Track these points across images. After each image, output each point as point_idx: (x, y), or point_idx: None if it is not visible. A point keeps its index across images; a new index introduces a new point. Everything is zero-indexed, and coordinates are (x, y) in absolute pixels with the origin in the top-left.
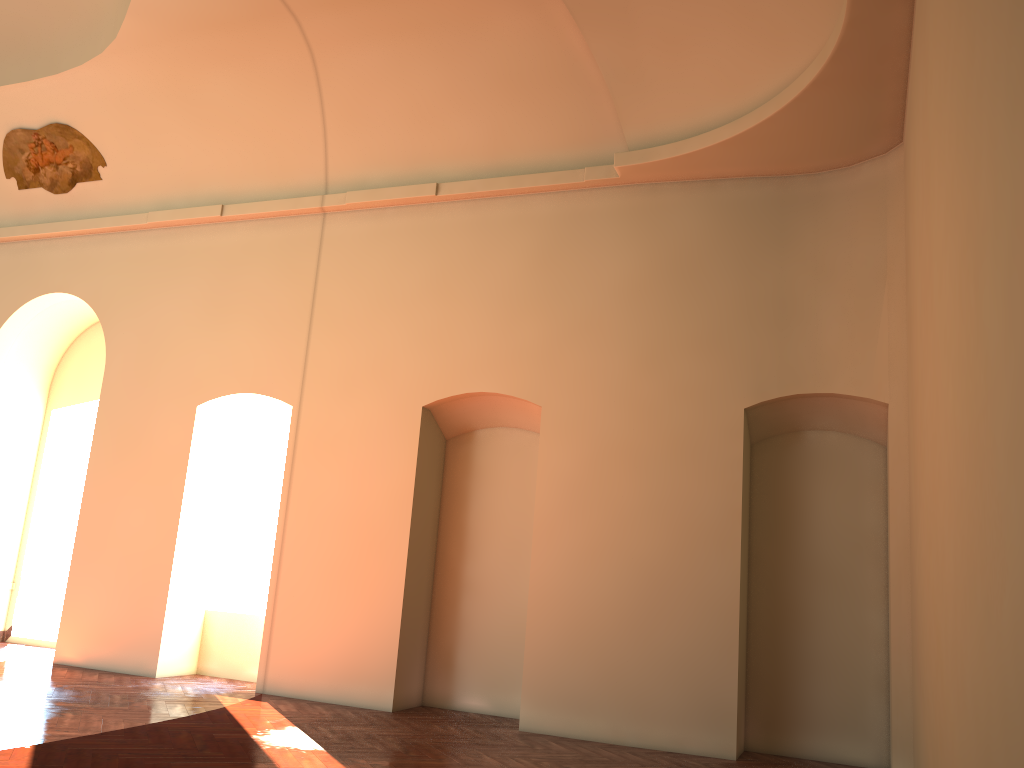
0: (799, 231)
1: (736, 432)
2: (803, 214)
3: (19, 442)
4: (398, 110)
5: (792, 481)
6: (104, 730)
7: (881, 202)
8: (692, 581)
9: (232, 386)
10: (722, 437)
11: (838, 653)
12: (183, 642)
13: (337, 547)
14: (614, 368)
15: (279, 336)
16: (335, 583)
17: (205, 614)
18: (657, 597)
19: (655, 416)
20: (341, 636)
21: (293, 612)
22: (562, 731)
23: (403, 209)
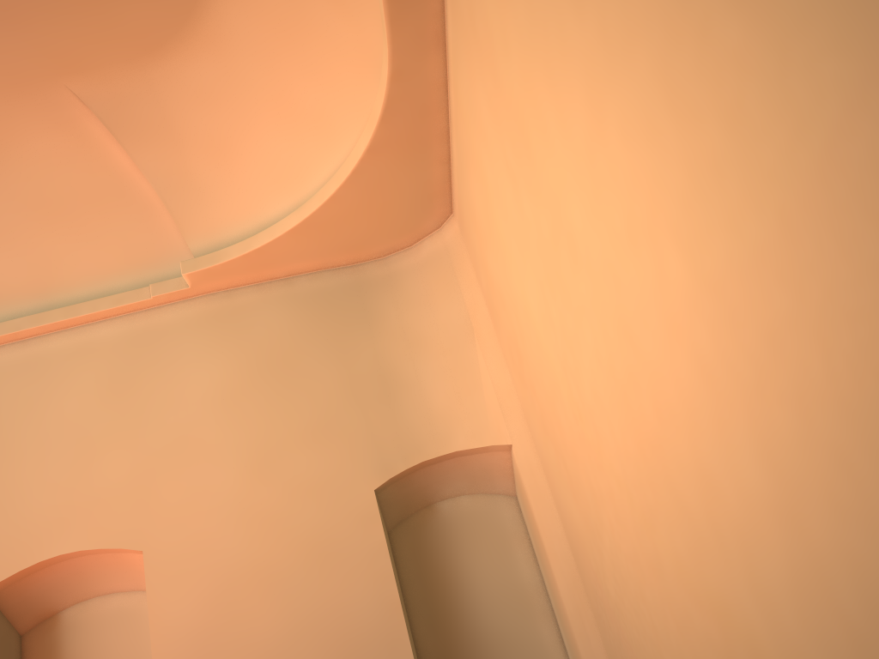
0: (382, 310)
1: (373, 517)
2: (381, 294)
3: None
4: None
5: (439, 558)
6: None
7: (449, 268)
8: None
9: None
10: (359, 526)
11: None
12: None
13: None
14: (223, 483)
15: None
16: None
17: None
18: None
19: (281, 524)
20: None
21: None
22: None
23: None
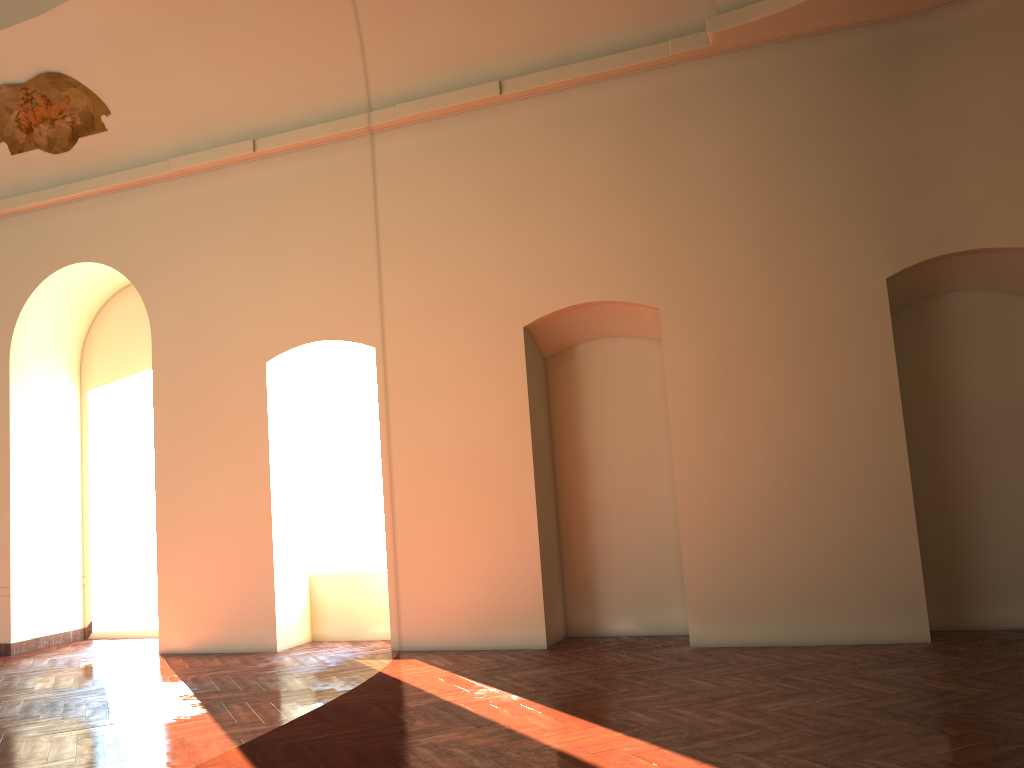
0: (919, 78)
1: (881, 305)
2: (921, 59)
3: (61, 430)
4: (444, 4)
5: (937, 349)
6: (290, 718)
7: (1015, 32)
8: (856, 467)
9: (302, 336)
10: (866, 312)
11: (1012, 518)
12: (295, 611)
13: (454, 489)
14: (734, 256)
15: (345, 274)
16: (459, 526)
17: (310, 579)
18: (820, 489)
19: (788, 300)
20: (476, 580)
21: (418, 563)
22: (738, 641)
23: (462, 116)
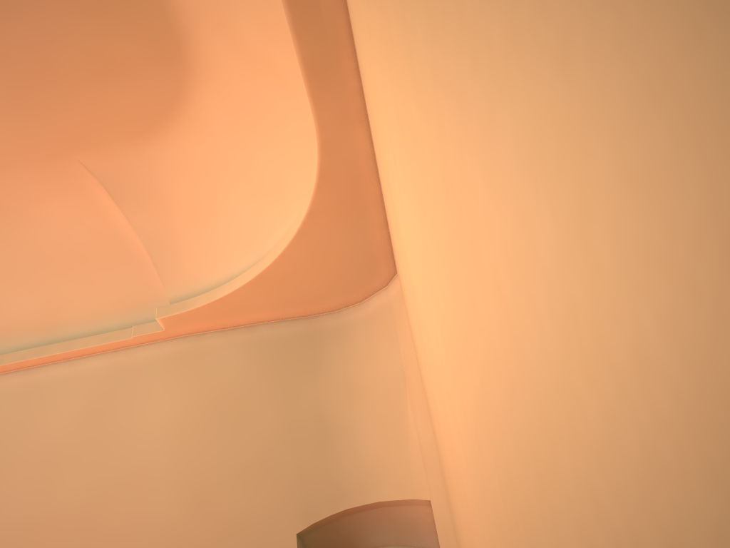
0: (329, 358)
1: None
2: (330, 344)
3: None
4: None
5: None
6: None
7: (390, 323)
8: None
9: None
10: None
11: None
12: None
13: None
14: (161, 514)
15: None
16: None
17: None
18: None
19: None
20: None
21: None
22: None
23: None
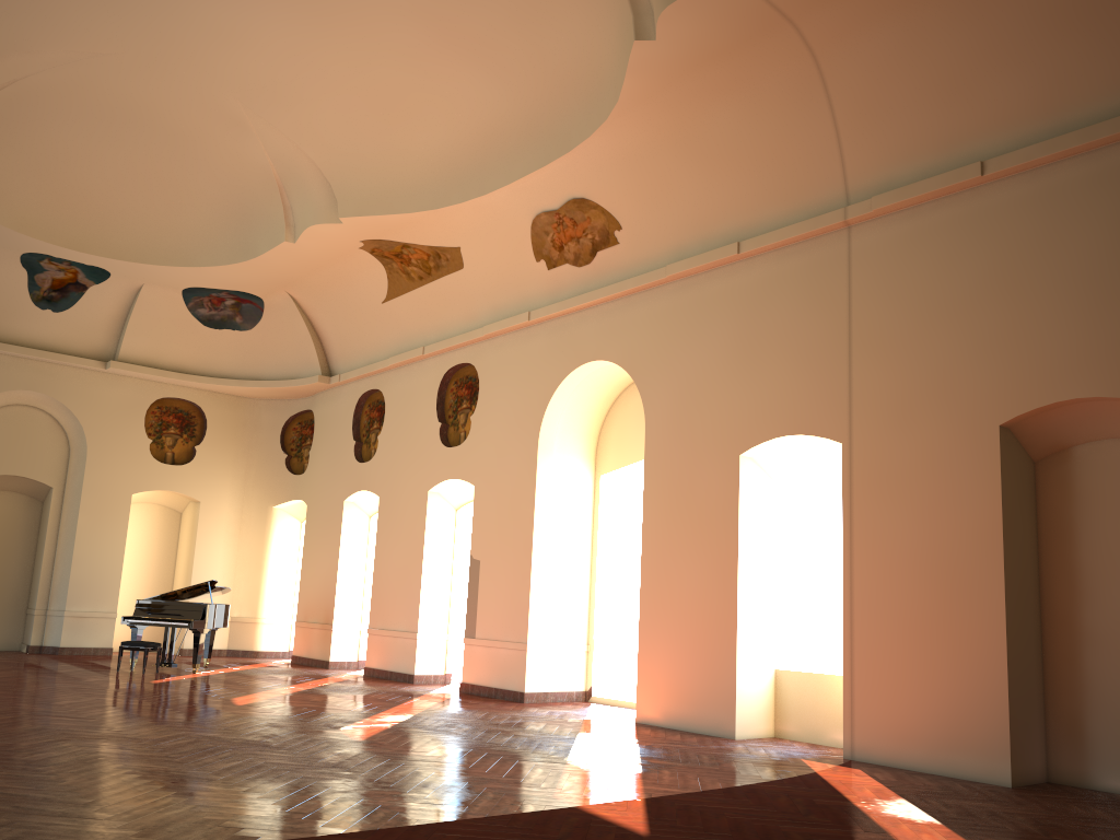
0: None
1: None
2: None
3: (576, 509)
4: (921, 90)
5: None
6: (703, 788)
7: None
8: None
9: (773, 430)
10: None
11: None
12: (757, 703)
13: (915, 596)
14: None
15: (816, 369)
16: (919, 637)
17: (775, 674)
18: None
19: None
20: (934, 697)
21: (874, 670)
22: None
23: (941, 201)
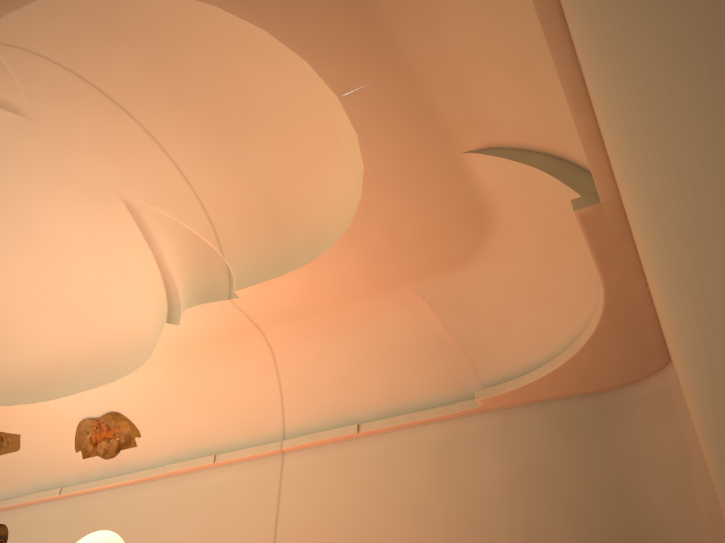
0: (616, 430)
1: None
2: (616, 417)
3: None
4: (328, 378)
5: None
6: None
7: (669, 403)
8: None
9: None
10: None
11: None
12: None
13: None
14: None
15: None
16: None
17: None
18: None
19: None
20: None
21: None
22: None
23: (336, 444)
